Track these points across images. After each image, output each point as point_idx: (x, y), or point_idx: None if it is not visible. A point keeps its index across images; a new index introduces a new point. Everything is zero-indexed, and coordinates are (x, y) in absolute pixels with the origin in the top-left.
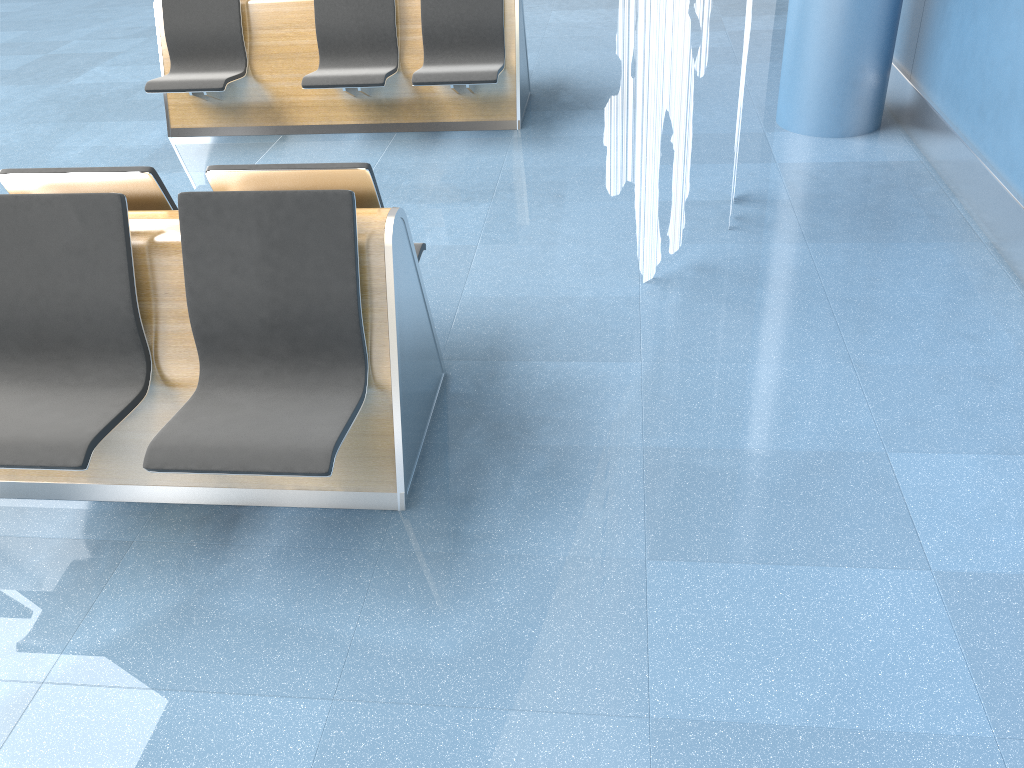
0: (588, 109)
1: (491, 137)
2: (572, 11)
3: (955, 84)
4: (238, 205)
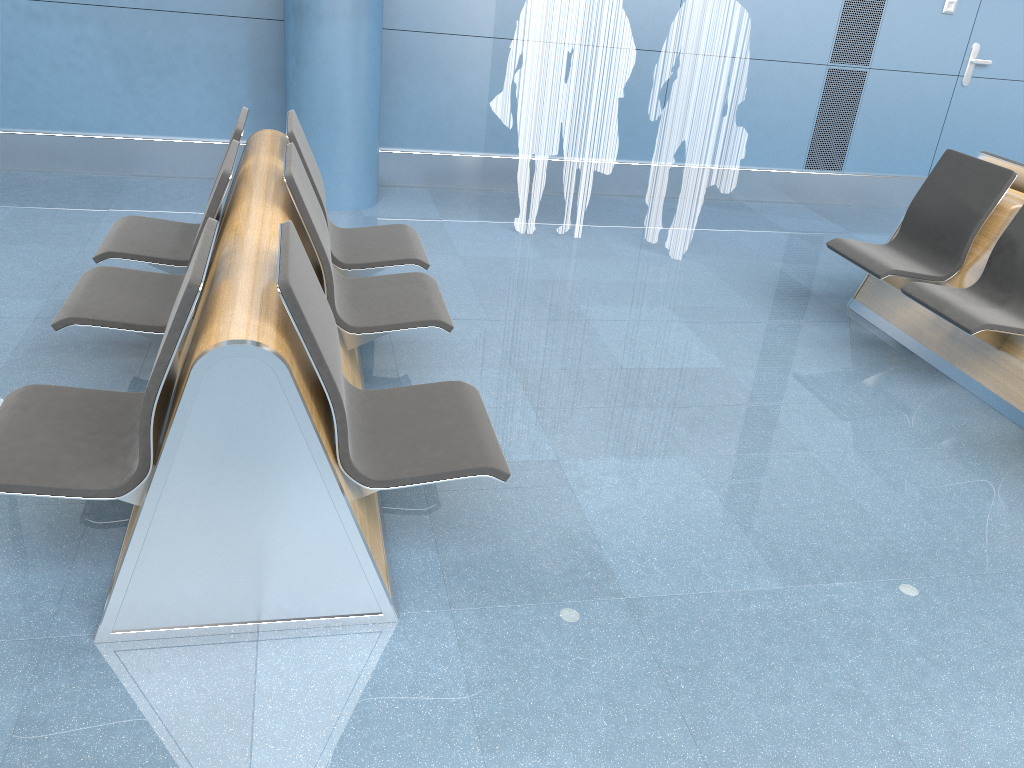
0: None
1: None
2: None
3: (438, 129)
4: None
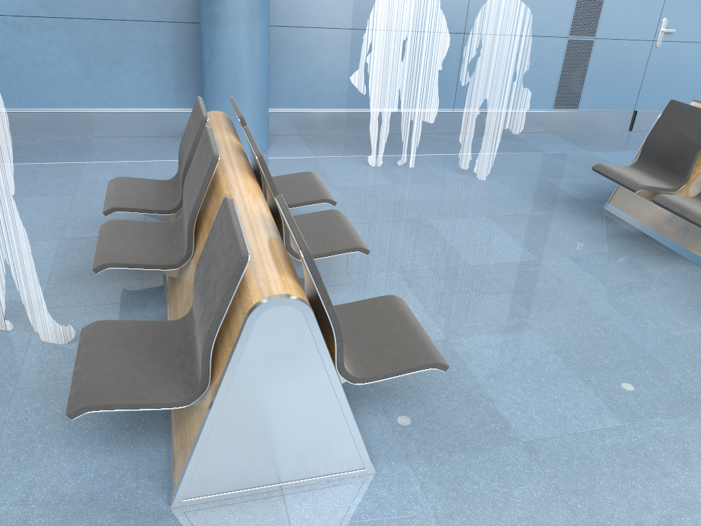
0: None
1: None
2: None
3: (306, 93)
4: None
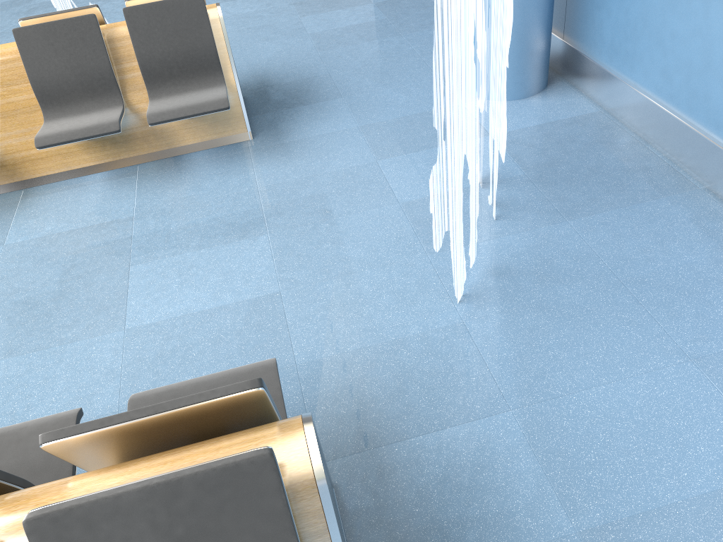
0: (302, 105)
1: (230, 153)
2: (235, 1)
3: (625, 48)
4: (117, 511)
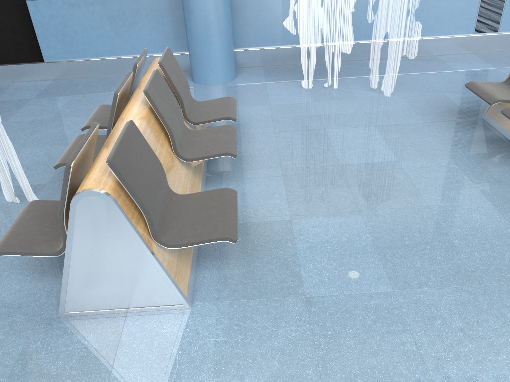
0: None
1: None
2: None
3: (266, 35)
4: None
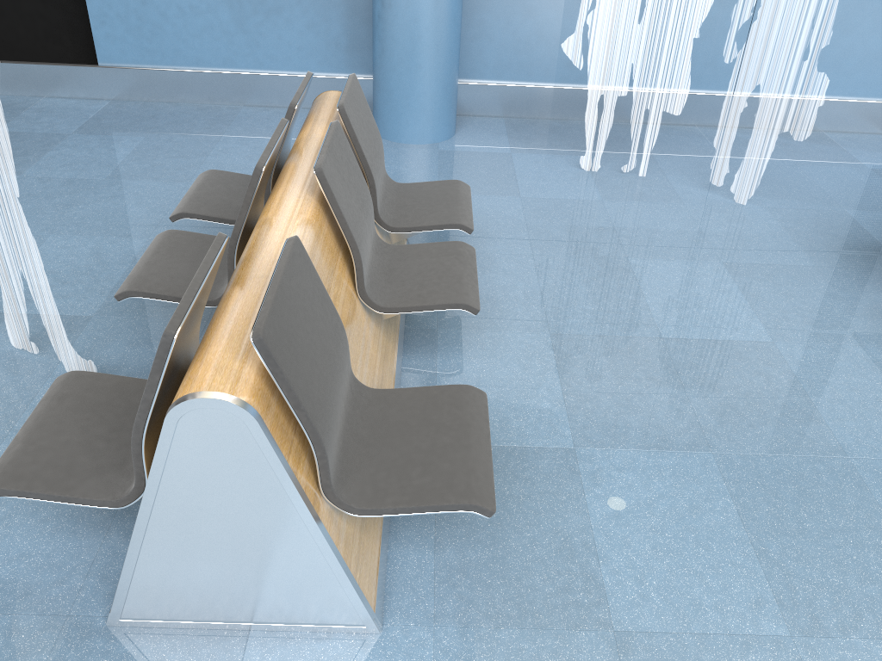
0: None
1: None
2: None
3: (517, 61)
4: None
